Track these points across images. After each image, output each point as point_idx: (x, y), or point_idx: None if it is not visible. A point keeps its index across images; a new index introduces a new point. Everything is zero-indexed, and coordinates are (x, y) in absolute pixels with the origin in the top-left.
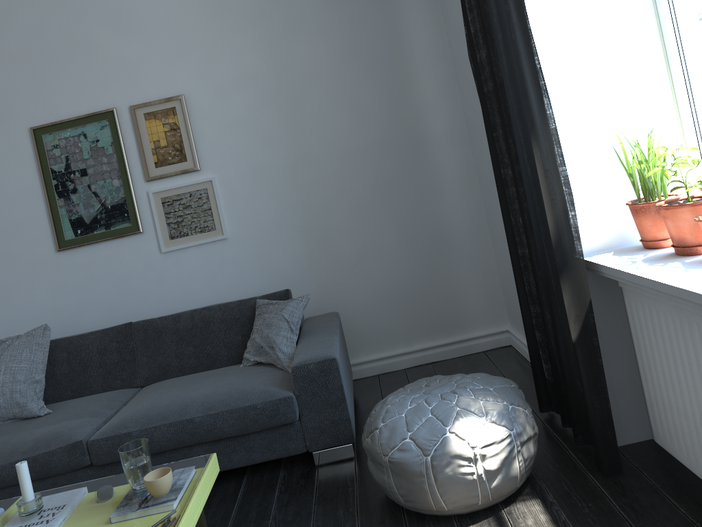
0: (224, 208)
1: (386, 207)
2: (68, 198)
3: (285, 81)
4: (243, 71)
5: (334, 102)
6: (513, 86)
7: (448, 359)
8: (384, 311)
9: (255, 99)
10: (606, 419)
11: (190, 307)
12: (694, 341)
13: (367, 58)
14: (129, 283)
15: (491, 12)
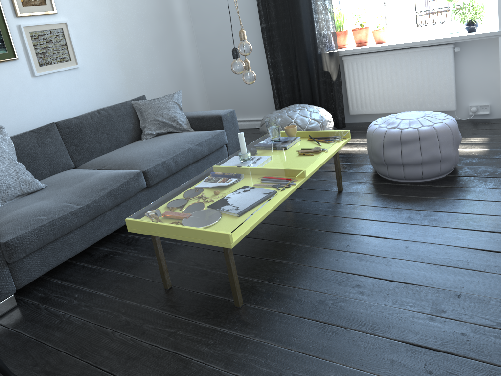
0: (74, 45)
1: (160, 53)
2: None
3: None
4: None
5: None
6: None
7: None
8: None
9: None
10: (342, 108)
11: (58, 119)
12: (386, 64)
13: None
14: (9, 102)
15: None
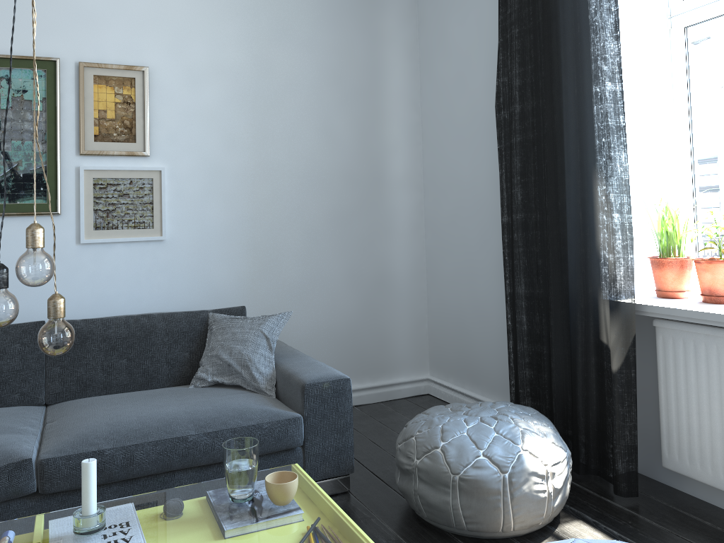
0: (168, 206)
1: (338, 238)
2: None
3: (263, 85)
4: (220, 61)
5: (308, 120)
6: (579, 137)
7: (371, 403)
8: (317, 347)
9: (227, 94)
10: (632, 445)
11: (101, 315)
12: None
13: (347, 86)
14: None
15: (565, 70)
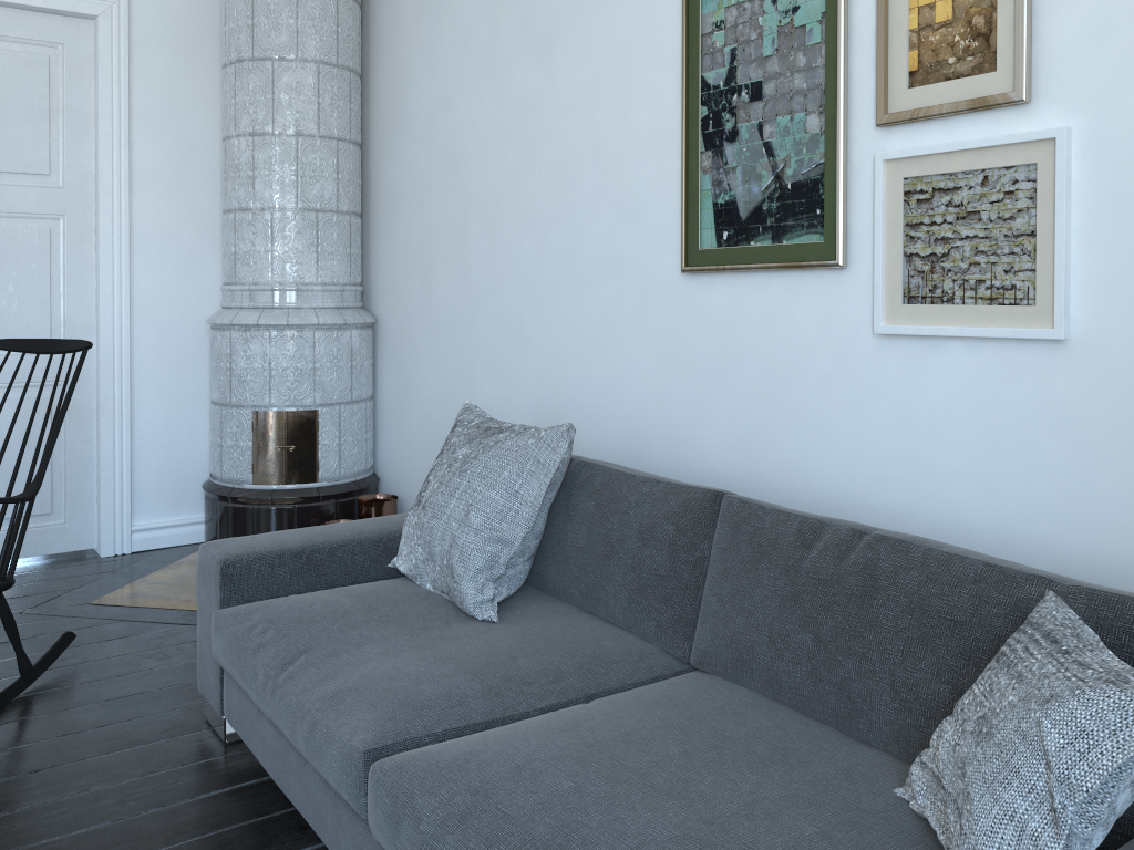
0: (1078, 241)
1: None
2: (718, 152)
3: None
4: None
5: None
6: None
7: None
8: None
9: None
10: None
11: (916, 511)
12: None
13: None
14: (792, 390)
15: None
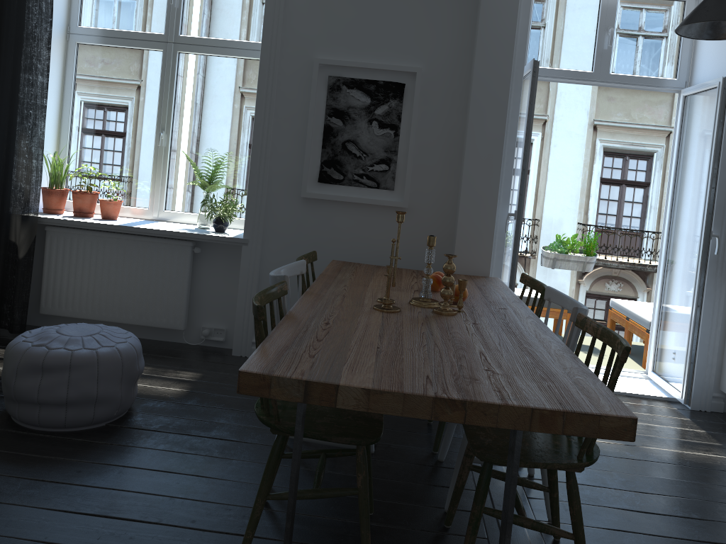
0: None
1: None
2: None
3: None
4: None
5: None
6: (11, 105)
7: None
8: None
9: None
10: (26, 302)
11: None
12: (106, 250)
13: None
14: None
15: (6, 56)
